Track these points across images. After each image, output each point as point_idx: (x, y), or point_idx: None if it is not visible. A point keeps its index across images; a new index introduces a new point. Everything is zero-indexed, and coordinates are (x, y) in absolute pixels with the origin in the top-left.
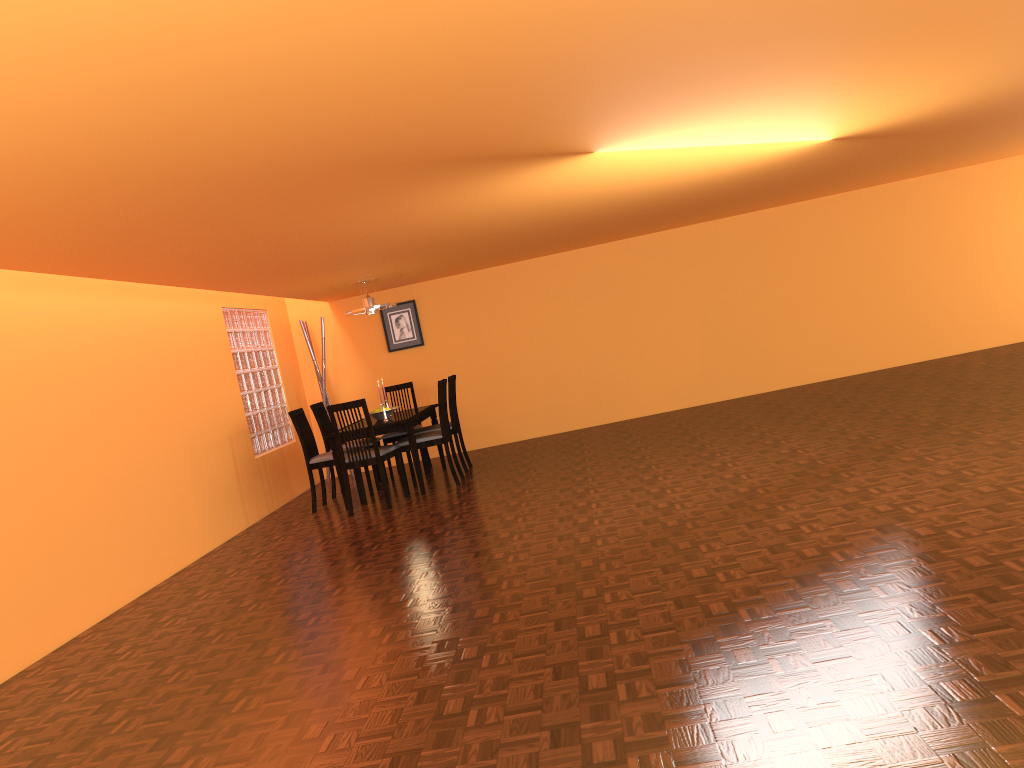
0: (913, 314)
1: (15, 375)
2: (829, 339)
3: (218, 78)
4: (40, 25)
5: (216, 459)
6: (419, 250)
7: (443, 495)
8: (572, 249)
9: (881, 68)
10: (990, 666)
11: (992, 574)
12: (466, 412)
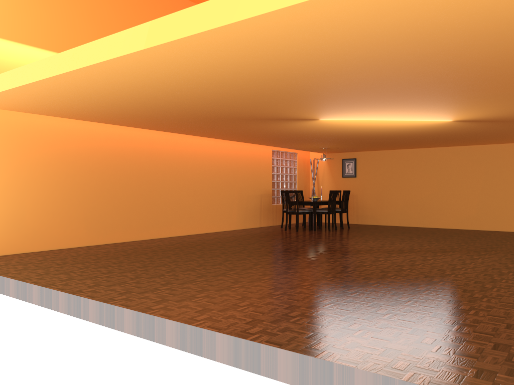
0: None
1: (178, 160)
2: None
3: (159, 106)
4: (115, 101)
5: (251, 200)
6: (322, 140)
7: (317, 232)
8: (424, 147)
9: (388, 105)
10: (281, 278)
11: (340, 271)
12: (367, 208)
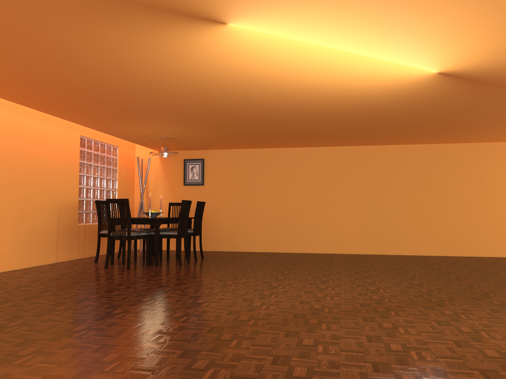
0: (503, 226)
1: None
2: (445, 230)
3: None
4: None
5: (42, 217)
6: (177, 115)
7: (163, 268)
8: (297, 146)
9: None
10: None
11: None
12: (219, 228)
